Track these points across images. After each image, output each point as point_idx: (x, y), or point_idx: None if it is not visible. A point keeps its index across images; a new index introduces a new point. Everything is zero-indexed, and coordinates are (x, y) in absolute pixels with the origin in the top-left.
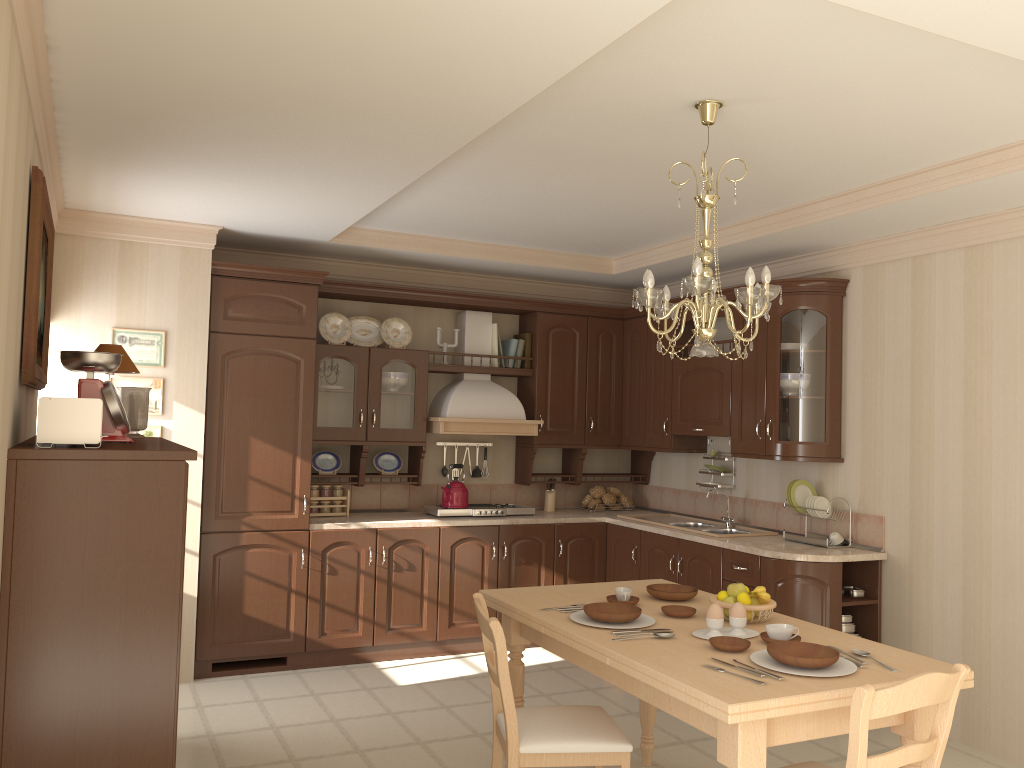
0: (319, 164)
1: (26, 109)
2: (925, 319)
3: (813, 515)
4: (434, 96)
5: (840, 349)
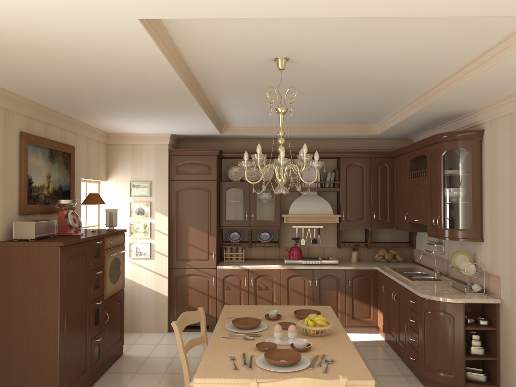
0: (156, 109)
1: (1, 113)
2: (515, 153)
3: (463, 273)
4: (142, 81)
5: (479, 172)
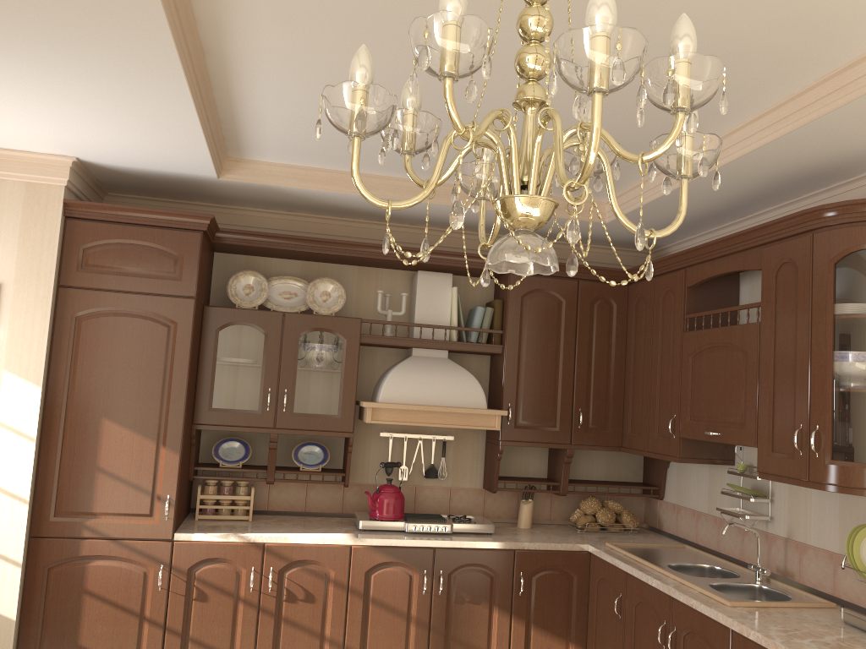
0: None
1: None
2: None
3: None
4: None
5: None
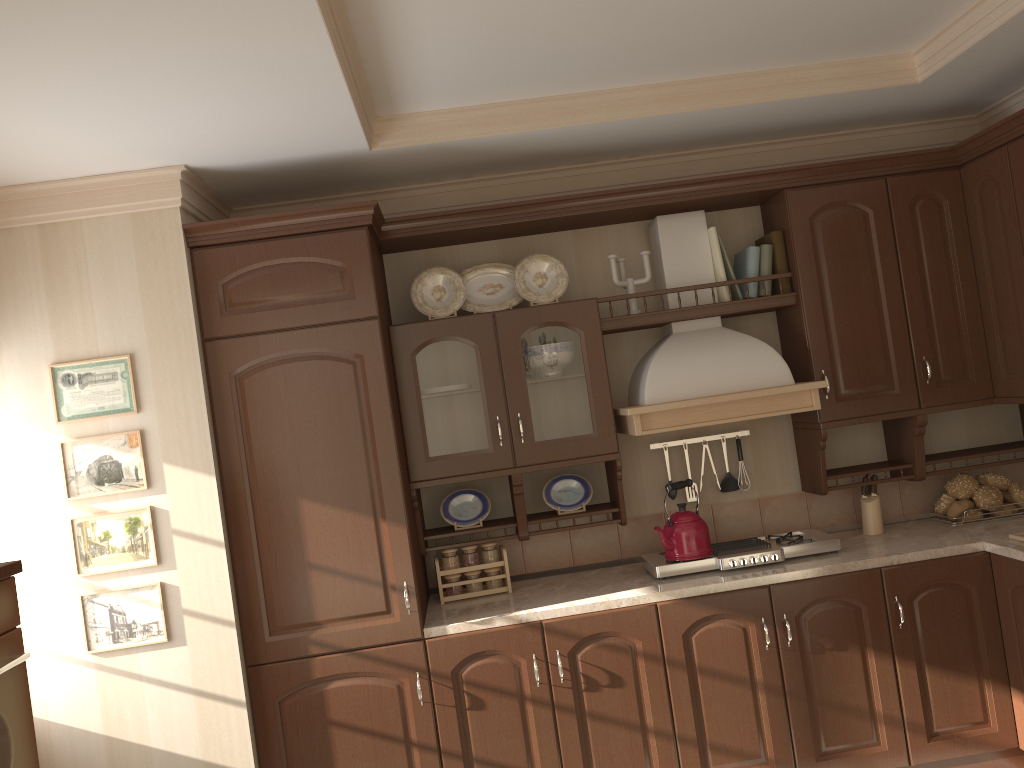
0: None
1: None
2: None
3: None
4: None
5: None
